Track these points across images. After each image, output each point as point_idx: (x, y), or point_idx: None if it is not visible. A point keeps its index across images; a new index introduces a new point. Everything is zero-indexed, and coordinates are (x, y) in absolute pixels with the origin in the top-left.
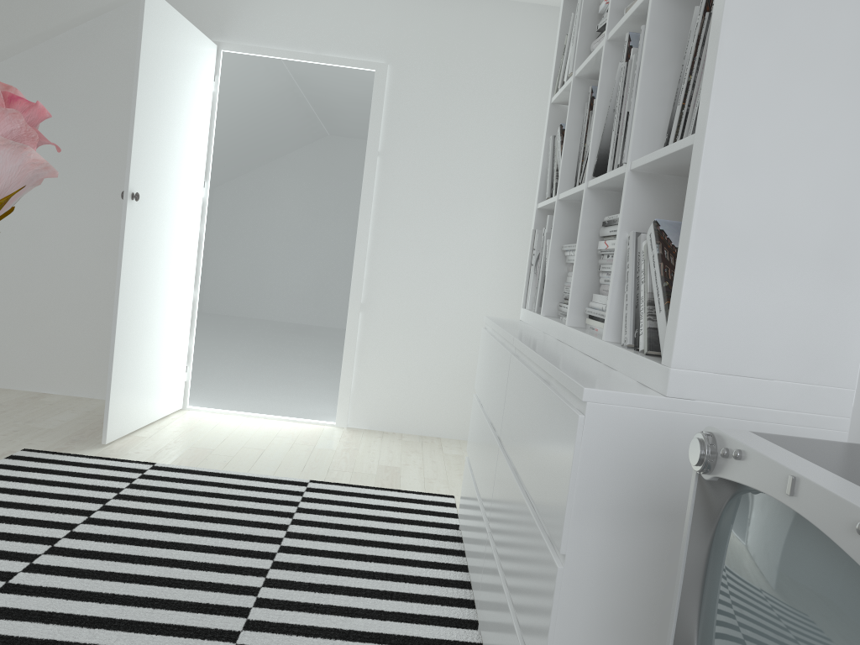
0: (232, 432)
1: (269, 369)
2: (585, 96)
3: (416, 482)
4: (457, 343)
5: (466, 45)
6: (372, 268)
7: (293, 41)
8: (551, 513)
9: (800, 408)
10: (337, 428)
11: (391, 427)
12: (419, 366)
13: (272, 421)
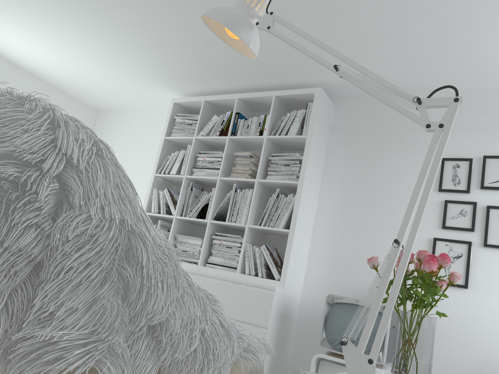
0: None
1: None
2: (187, 184)
3: None
4: None
5: None
6: None
7: None
8: (256, 319)
9: (297, 291)
10: None
11: None
12: None
13: None
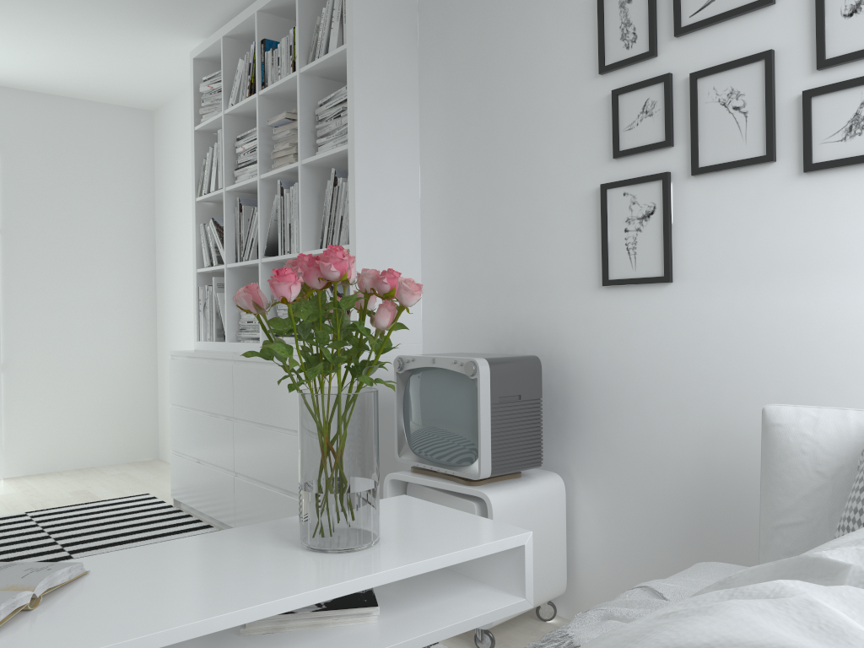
0: None
1: None
2: (233, 202)
3: (111, 493)
4: (97, 385)
5: (69, 138)
6: (8, 332)
7: None
8: None
9: (405, 354)
10: None
11: (47, 468)
12: (65, 410)
13: None
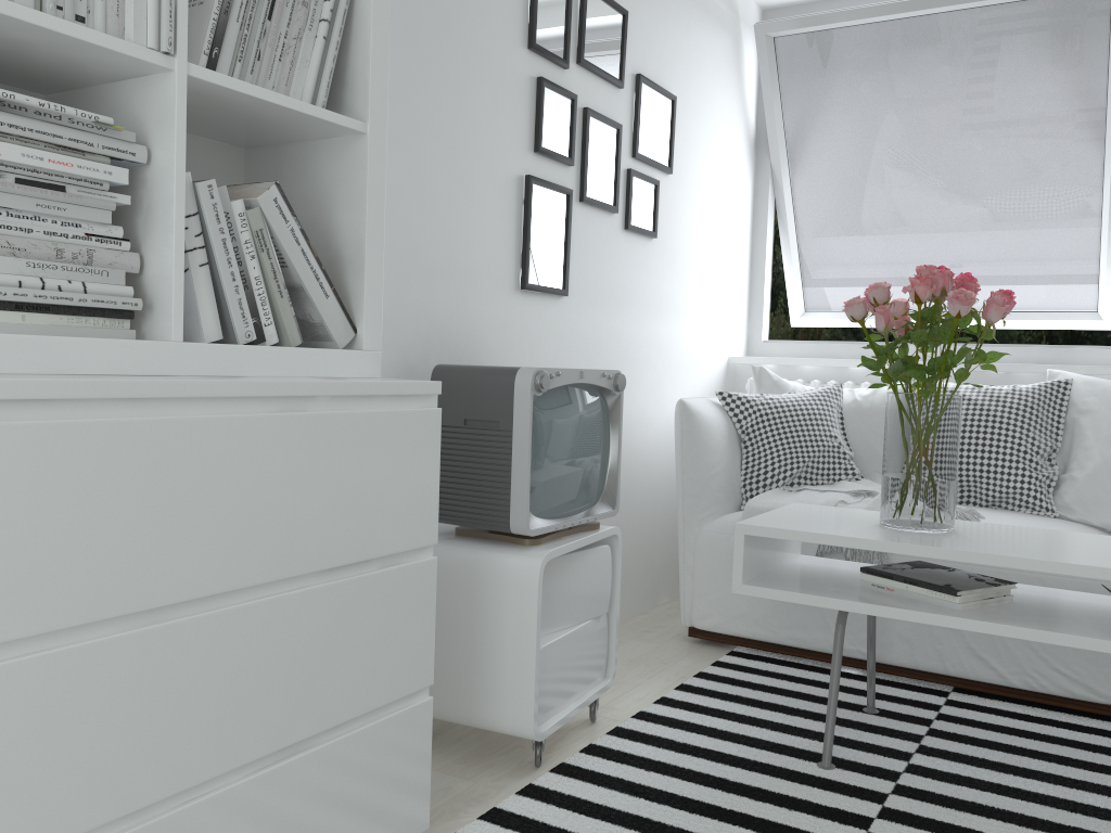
0: None
1: None
2: None
3: None
4: None
5: None
6: None
7: None
8: (401, 531)
9: None
10: None
11: None
12: None
13: None
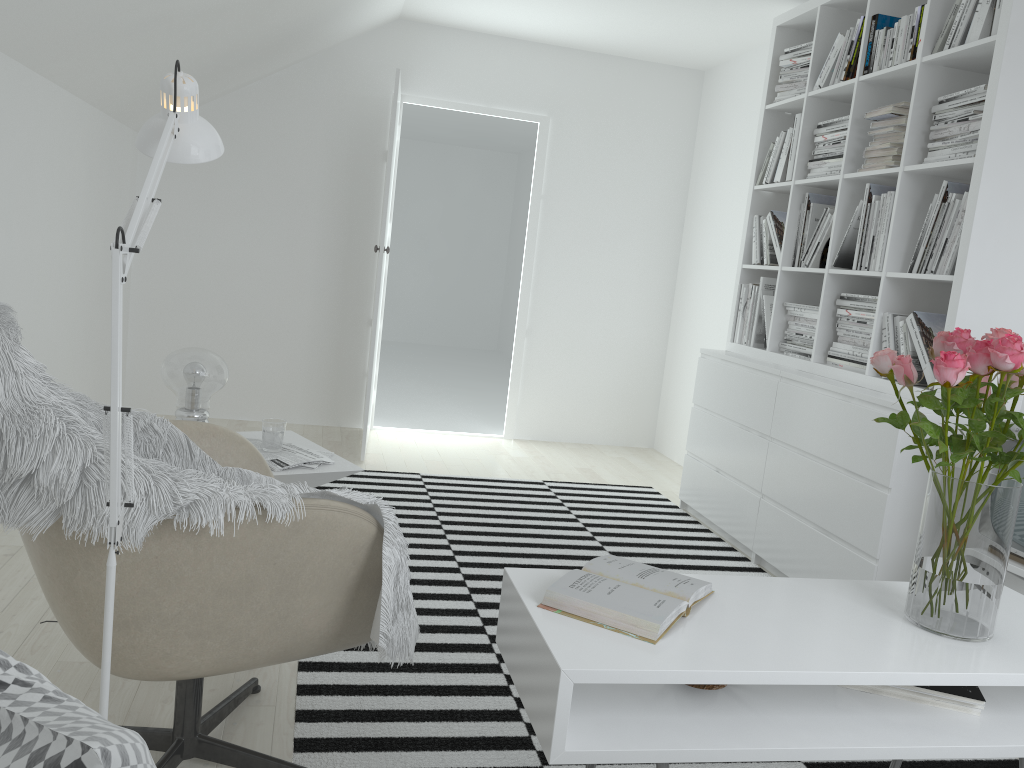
0: (435, 447)
1: (380, 388)
2: (800, 197)
3: (615, 478)
4: (606, 362)
5: (616, 101)
6: (535, 298)
7: (466, 95)
8: (872, 470)
9: None
10: (507, 440)
11: (551, 437)
12: (574, 383)
13: (451, 436)
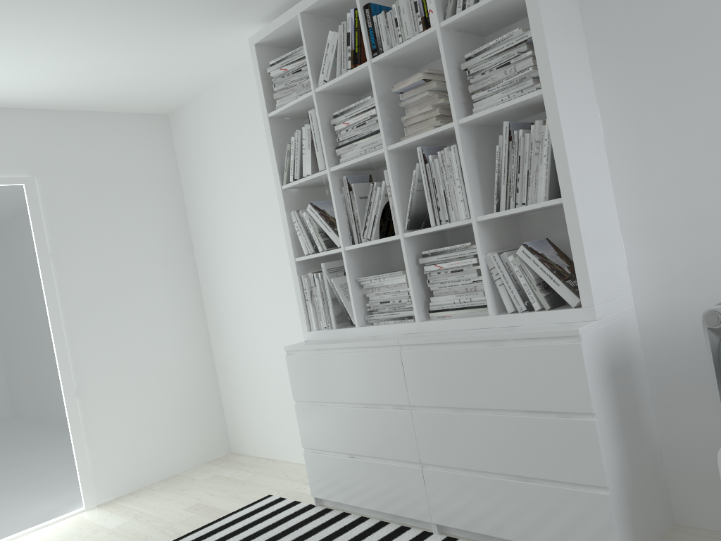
0: None
1: None
2: (338, 182)
3: (230, 502)
4: (165, 392)
5: (97, 151)
6: (74, 356)
7: None
8: (564, 402)
9: (624, 307)
10: (91, 510)
11: (134, 485)
12: (141, 424)
13: (25, 537)
